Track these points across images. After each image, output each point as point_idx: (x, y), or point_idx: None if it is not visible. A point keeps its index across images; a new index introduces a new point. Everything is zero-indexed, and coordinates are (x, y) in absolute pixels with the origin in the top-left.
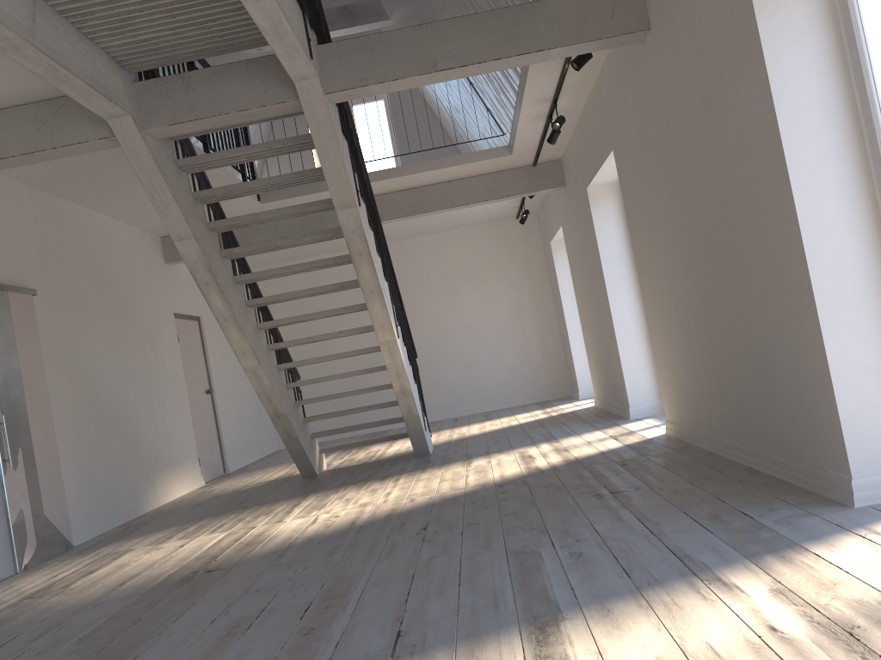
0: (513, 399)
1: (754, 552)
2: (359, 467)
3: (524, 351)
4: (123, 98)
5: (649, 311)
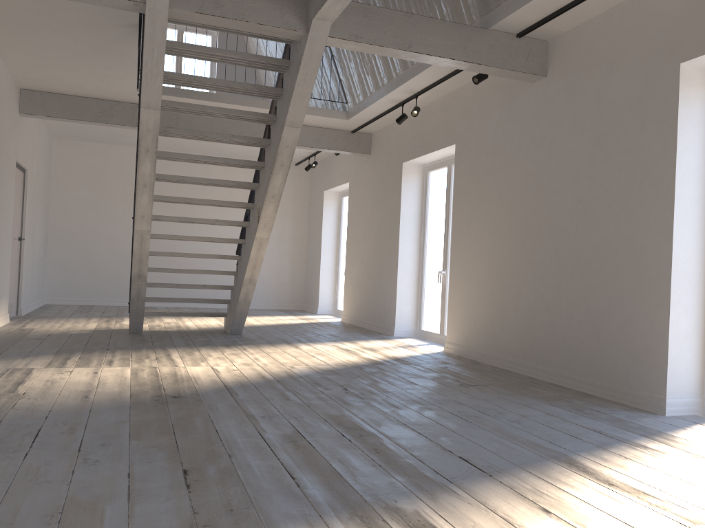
0: (259, 303)
1: (642, 433)
2: (179, 333)
3: (277, 268)
4: None
5: (457, 263)
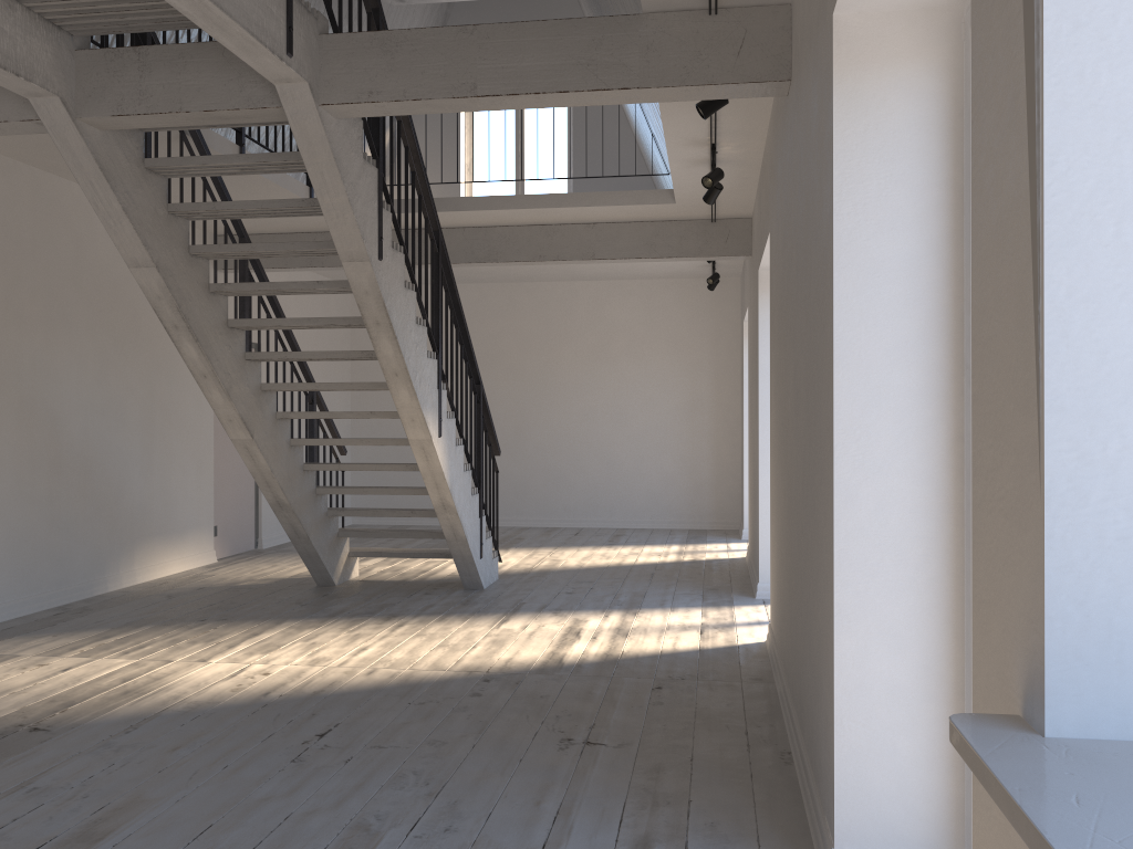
0: (662, 518)
1: None
2: (390, 586)
3: (689, 459)
4: (47, 72)
5: (771, 470)
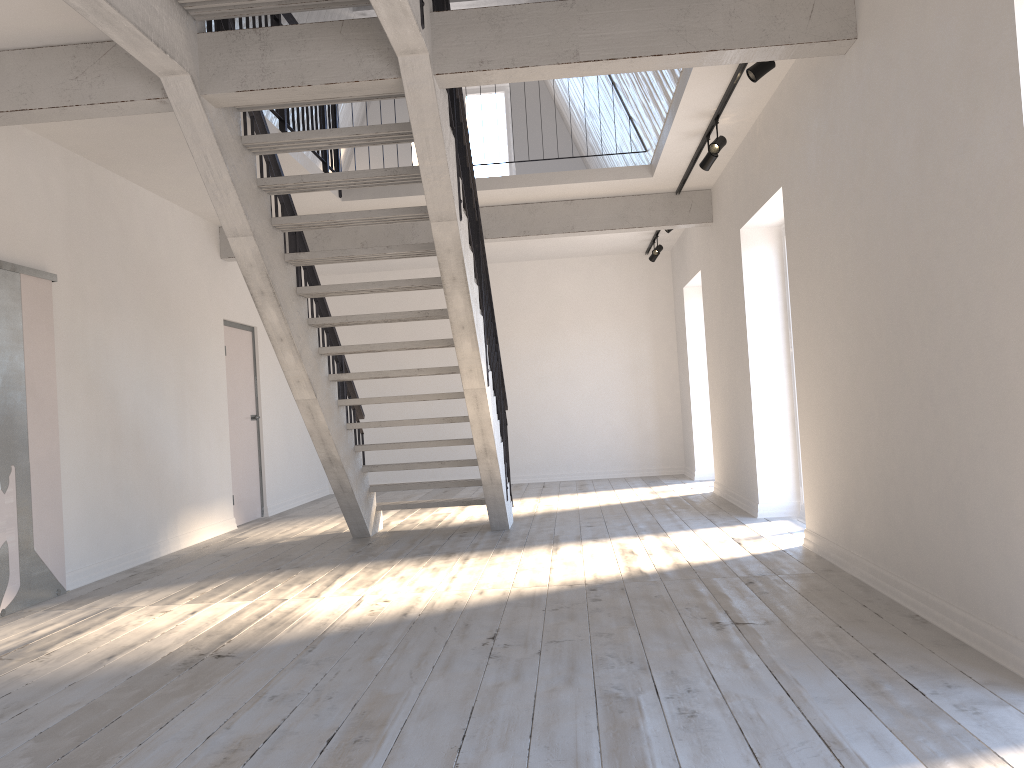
0: (614, 469)
1: (930, 752)
2: (421, 533)
3: (635, 414)
4: (182, 51)
5: (803, 392)
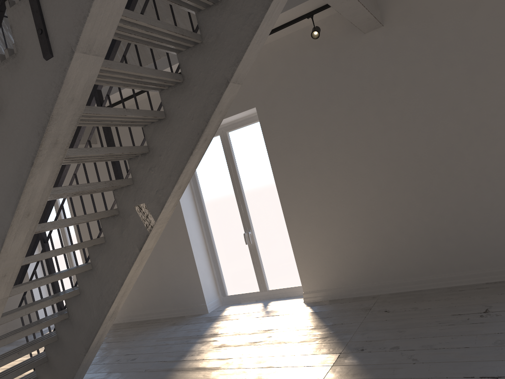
0: None
1: None
2: None
3: None
4: None
5: (297, 216)
